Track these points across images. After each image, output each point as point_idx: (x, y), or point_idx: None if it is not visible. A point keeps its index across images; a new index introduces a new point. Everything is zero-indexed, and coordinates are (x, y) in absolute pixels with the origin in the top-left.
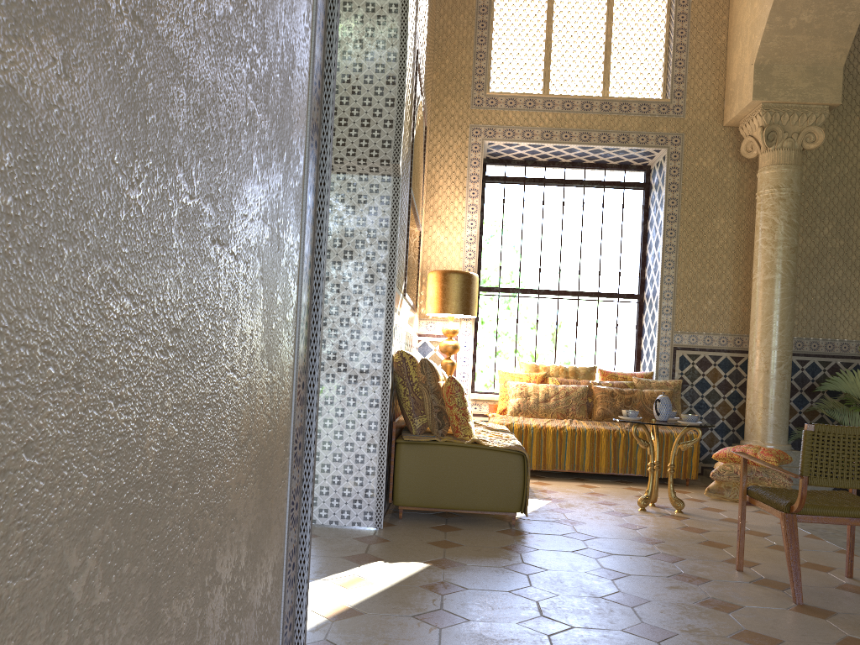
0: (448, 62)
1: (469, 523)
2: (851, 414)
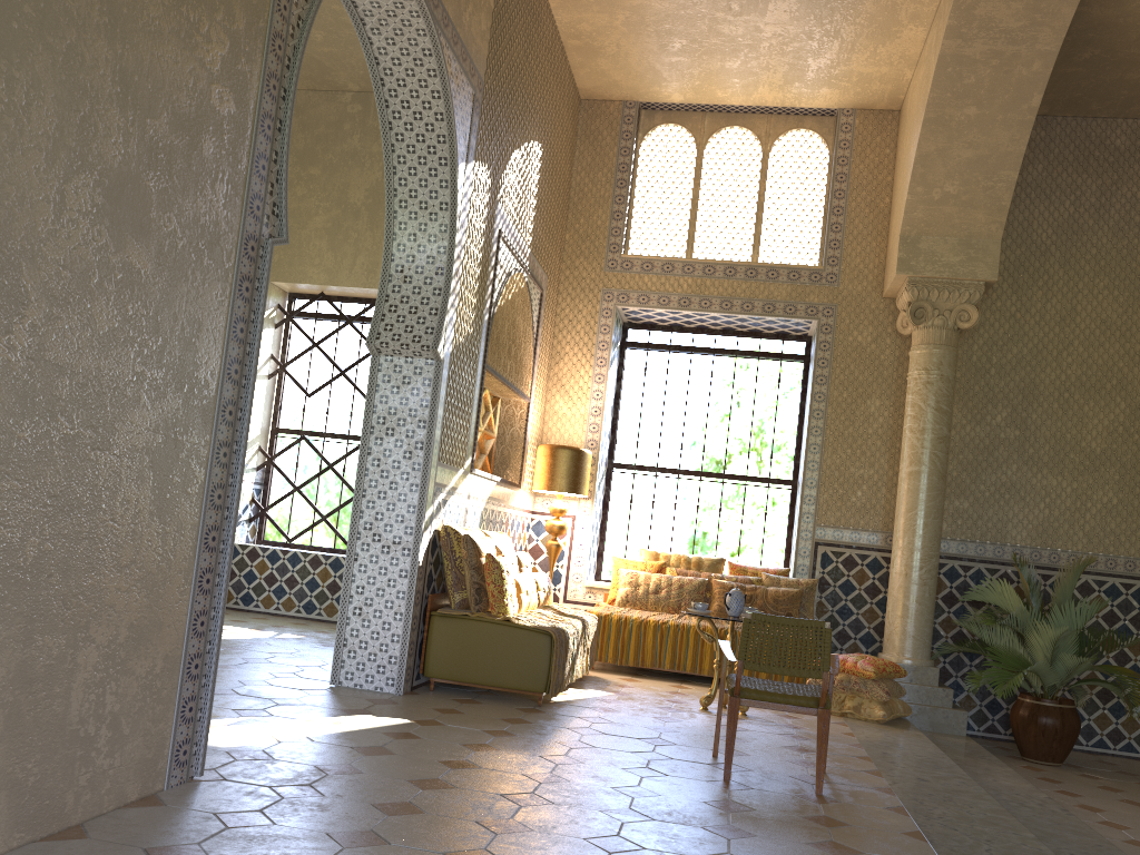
0: (583, 222)
1: (497, 700)
2: (990, 628)
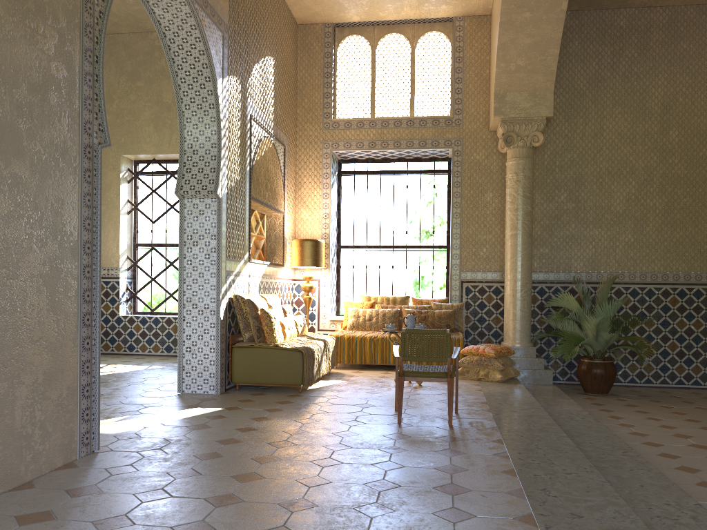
0: (307, 101)
1: (275, 392)
2: (562, 321)
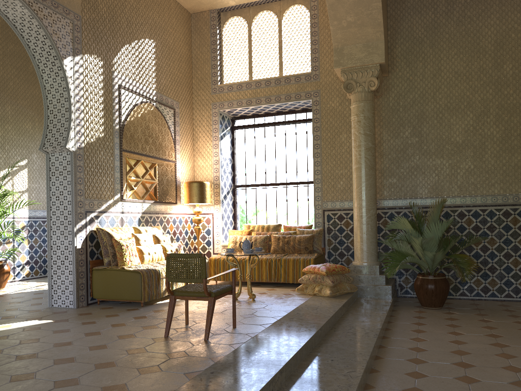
0: (199, 72)
1: (125, 306)
2: (397, 242)
